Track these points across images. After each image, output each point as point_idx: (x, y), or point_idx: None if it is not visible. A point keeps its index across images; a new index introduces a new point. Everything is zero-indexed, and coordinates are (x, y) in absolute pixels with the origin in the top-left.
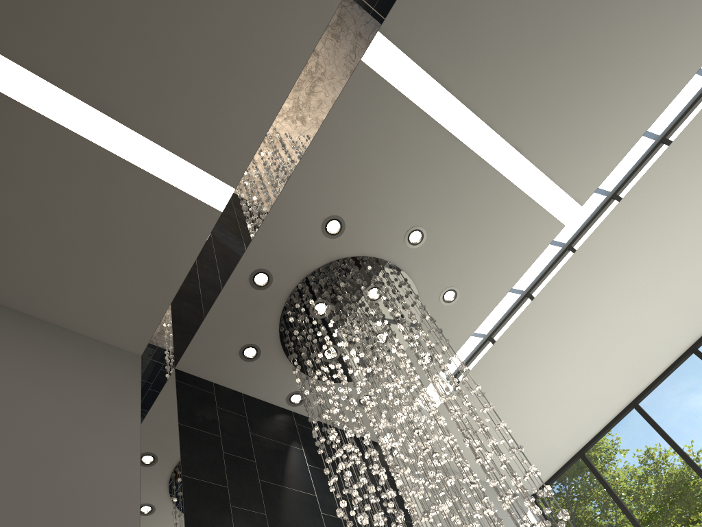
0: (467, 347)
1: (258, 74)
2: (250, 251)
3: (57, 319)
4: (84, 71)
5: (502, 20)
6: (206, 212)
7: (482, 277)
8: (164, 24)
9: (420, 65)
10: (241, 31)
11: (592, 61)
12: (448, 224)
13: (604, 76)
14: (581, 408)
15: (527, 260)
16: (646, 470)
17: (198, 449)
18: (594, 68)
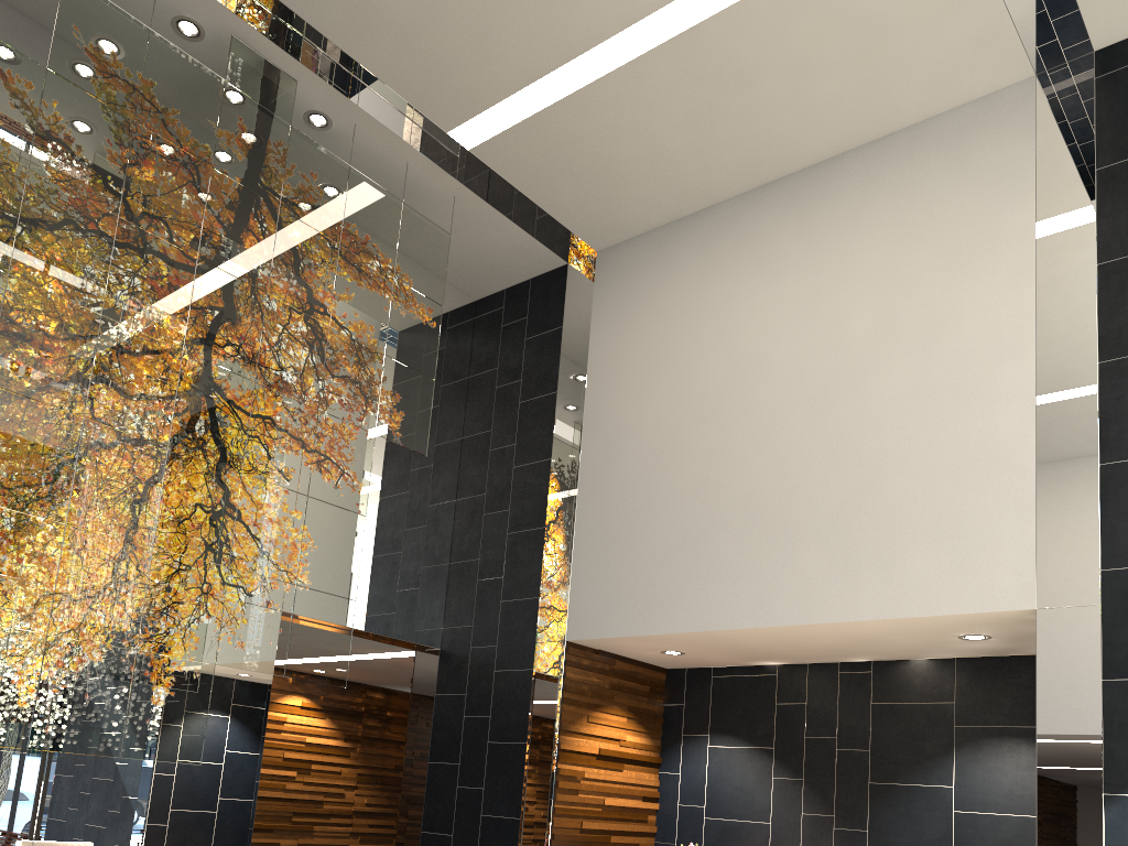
0: None
1: None
2: None
3: (913, 118)
4: None
5: None
6: None
7: None
8: None
9: None
10: None
11: None
12: None
13: None
14: None
15: None
16: None
17: (1127, 200)
18: None
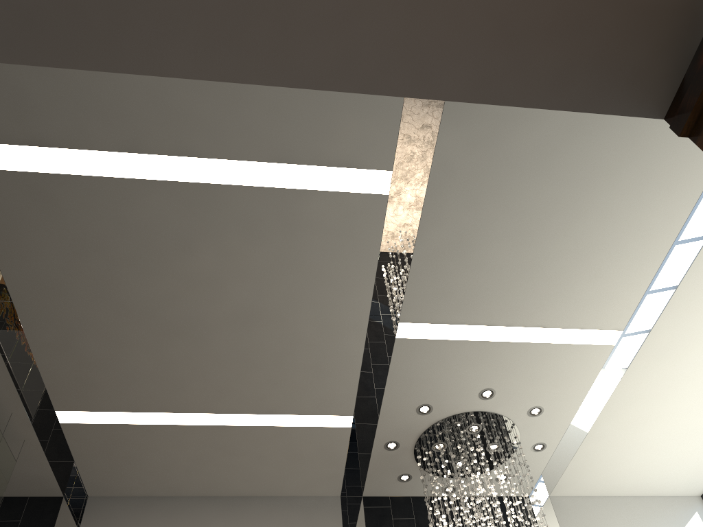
0: (571, 431)
1: (338, 368)
2: (377, 436)
3: (289, 493)
4: (252, 403)
5: (482, 279)
6: (342, 430)
7: (557, 394)
8: (279, 372)
9: (436, 322)
10: (319, 357)
11: (573, 262)
12: (509, 379)
13: (590, 264)
14: None
15: (592, 373)
16: None
17: None
18: (577, 264)
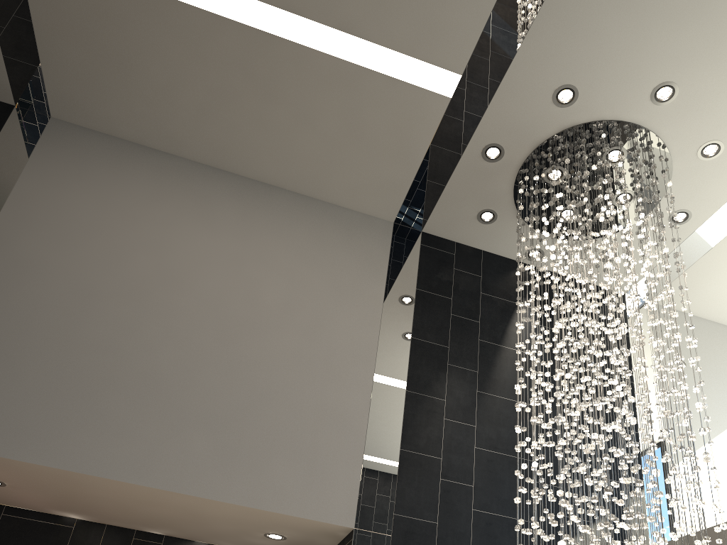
0: None
1: None
2: (480, 129)
3: (328, 198)
4: None
5: None
6: (436, 100)
7: None
8: None
9: None
10: None
11: None
12: (708, 74)
13: None
14: None
15: None
16: None
17: (429, 313)
18: None
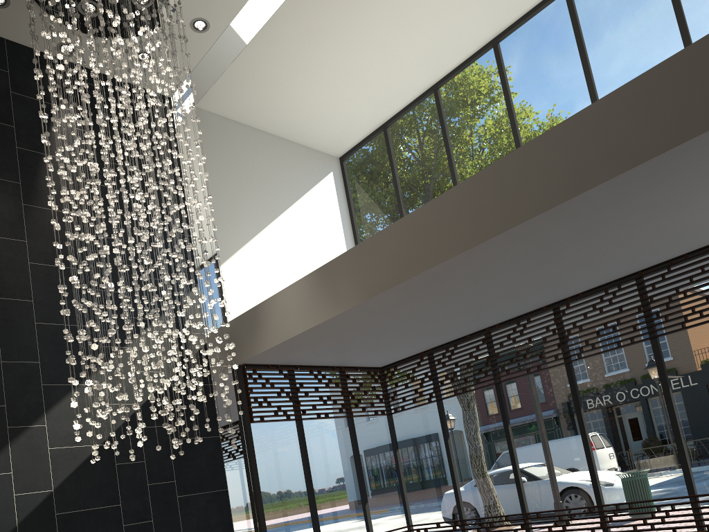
0: (243, 17)
1: None
2: None
3: None
4: None
5: None
6: None
7: None
8: None
9: None
10: None
11: None
12: None
13: None
14: (381, 86)
15: None
16: (422, 159)
17: None
18: None
